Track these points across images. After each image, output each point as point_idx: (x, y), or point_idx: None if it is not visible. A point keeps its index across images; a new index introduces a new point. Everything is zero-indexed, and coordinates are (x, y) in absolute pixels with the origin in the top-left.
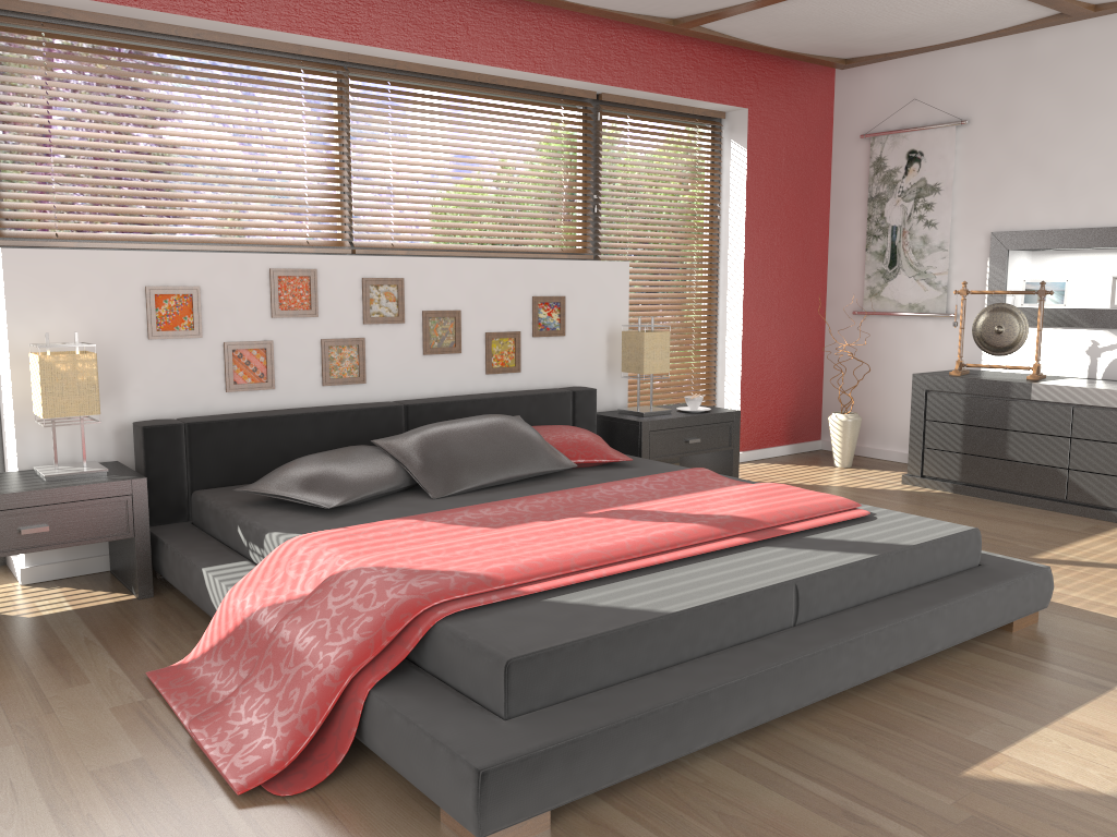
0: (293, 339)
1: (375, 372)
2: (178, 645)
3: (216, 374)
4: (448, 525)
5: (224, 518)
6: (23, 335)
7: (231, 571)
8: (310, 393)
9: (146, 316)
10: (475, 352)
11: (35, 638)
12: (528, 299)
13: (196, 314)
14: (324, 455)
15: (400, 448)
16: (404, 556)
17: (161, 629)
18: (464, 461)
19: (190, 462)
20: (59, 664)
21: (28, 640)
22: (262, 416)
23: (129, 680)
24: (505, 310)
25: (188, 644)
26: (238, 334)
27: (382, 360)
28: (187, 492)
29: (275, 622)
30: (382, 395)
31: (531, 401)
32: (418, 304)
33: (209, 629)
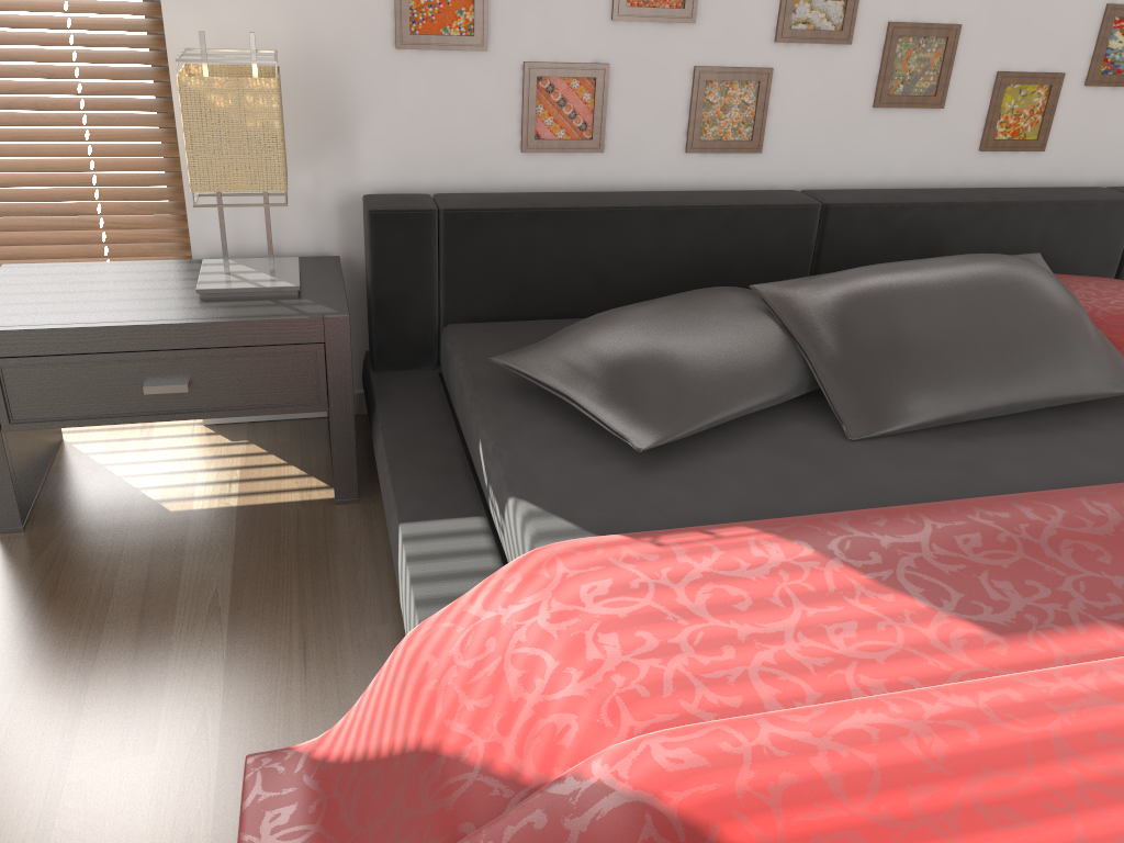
0: (646, 64)
1: (781, 133)
2: (337, 667)
3: (507, 119)
4: (883, 591)
5: (467, 407)
6: (189, 28)
7: (443, 549)
8: (662, 165)
9: (393, 5)
10: (968, 108)
11: (149, 573)
12: (1097, 9)
13: (479, 6)
14: (657, 313)
15: (802, 313)
16: (765, 779)
17: (333, 604)
18: (925, 366)
19: (444, 276)
20: (140, 668)
21: (137, 577)
22: (569, 208)
23: (214, 767)
24: (1046, 28)
25: (354, 668)
26: (549, 47)
27: (797, 112)
28: (436, 323)
29: (442, 831)
30: (786, 175)
31: (1057, 214)
32: (883, 8)
33: (362, 705)
